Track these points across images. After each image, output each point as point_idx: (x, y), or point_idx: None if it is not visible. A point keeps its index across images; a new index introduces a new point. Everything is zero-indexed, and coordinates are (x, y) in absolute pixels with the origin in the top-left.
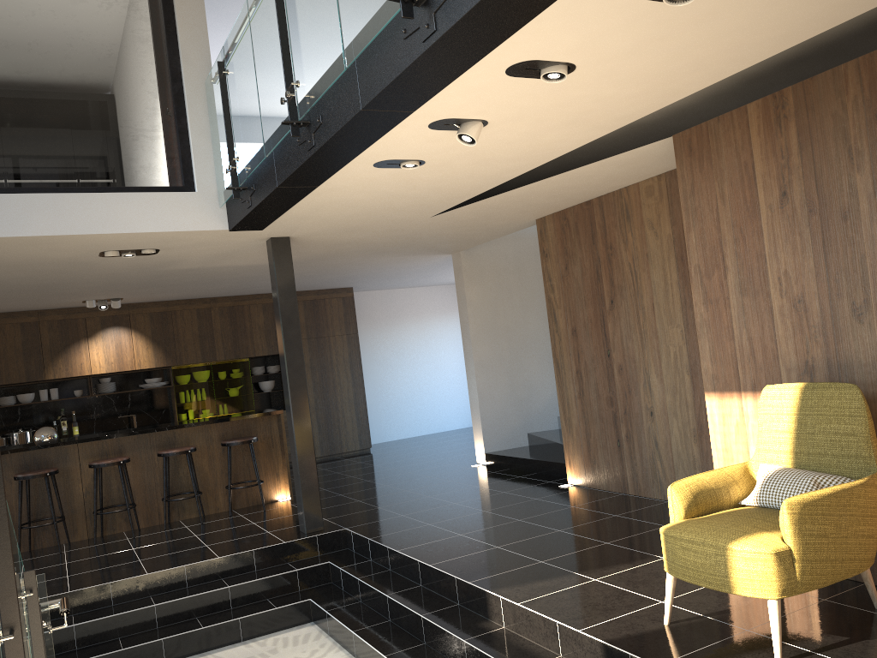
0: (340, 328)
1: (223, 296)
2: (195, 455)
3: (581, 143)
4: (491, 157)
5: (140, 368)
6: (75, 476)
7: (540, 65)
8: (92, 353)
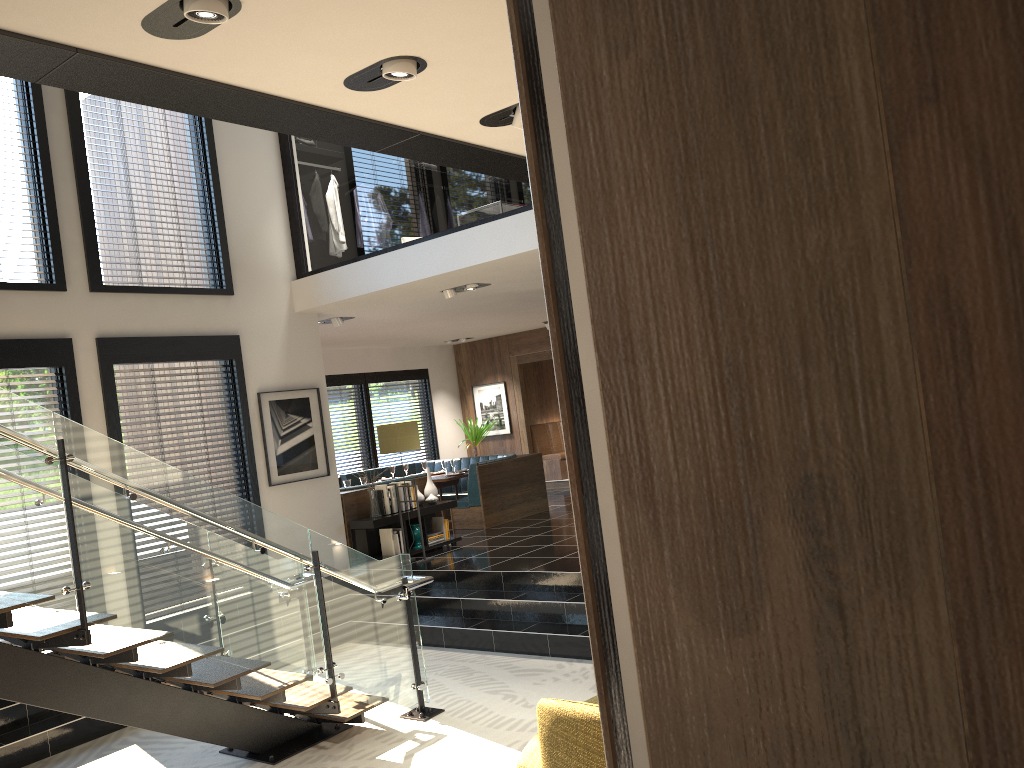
0: None
1: None
2: None
3: None
4: None
5: None
6: None
7: (368, 74)
8: None
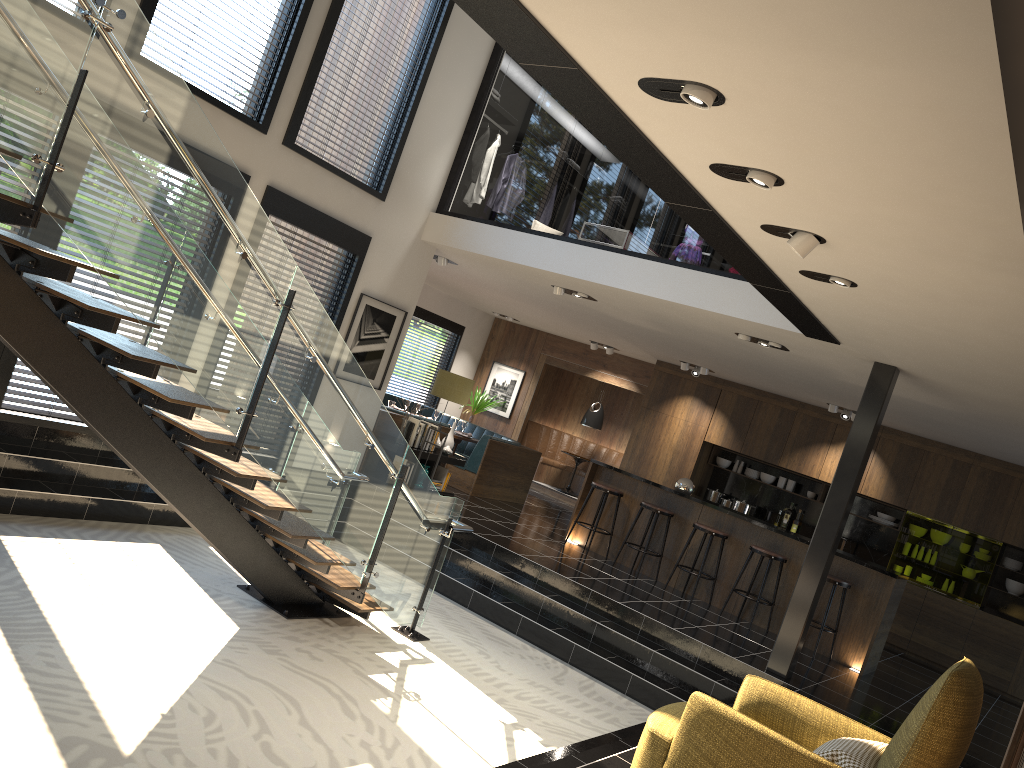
0: None
1: (992, 456)
2: (791, 571)
3: (1021, 292)
4: (926, 291)
5: (864, 494)
6: (688, 531)
7: (735, 169)
8: (827, 459)
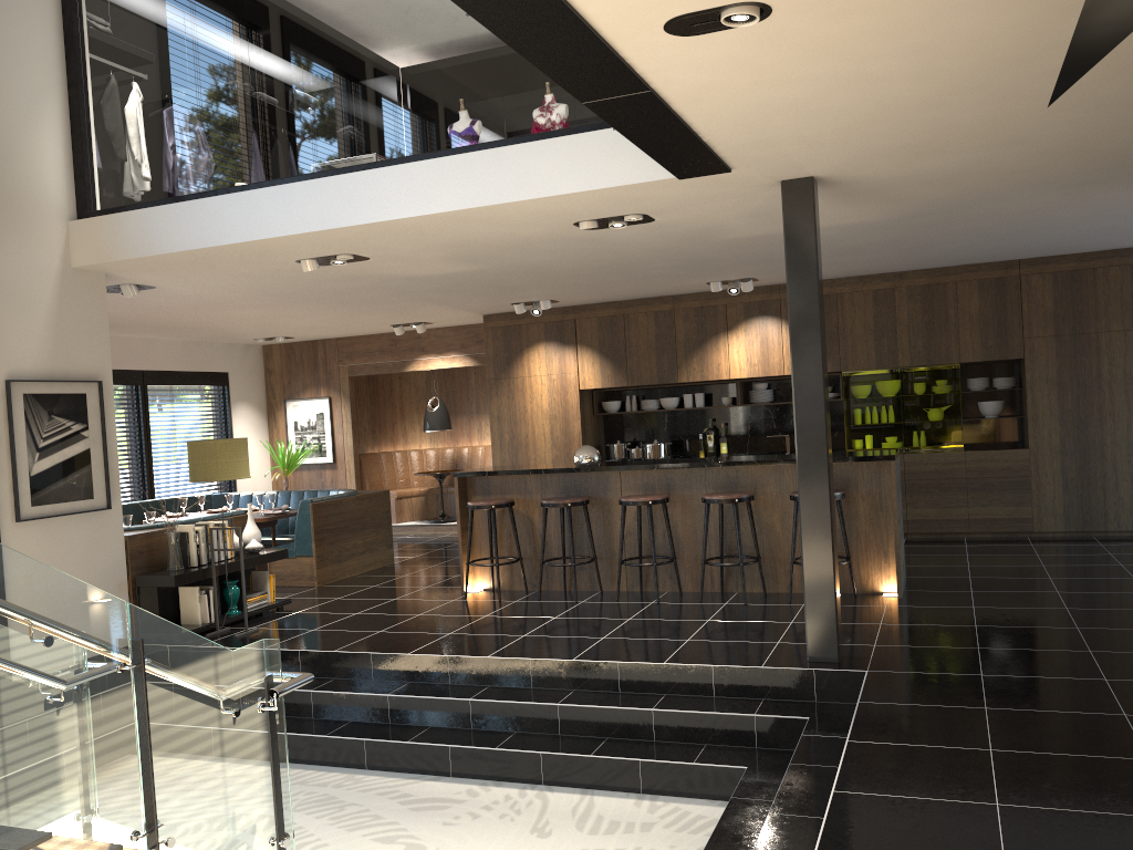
0: (1121, 319)
1: (913, 269)
2: (763, 506)
3: None
4: None
5: (789, 374)
6: (616, 511)
7: None
8: (732, 351)
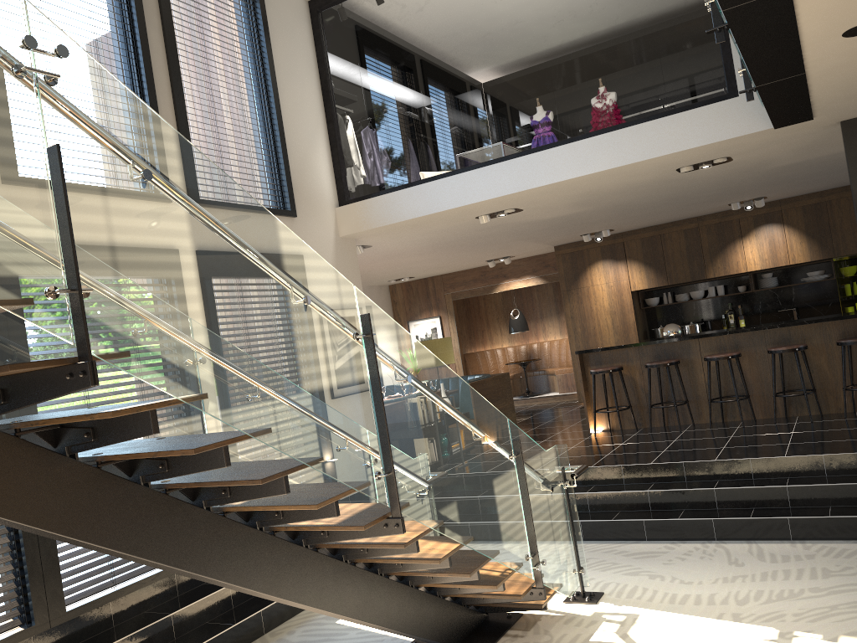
0: None
1: None
2: (812, 353)
3: None
4: None
5: (793, 263)
6: (697, 367)
7: None
8: (747, 251)
